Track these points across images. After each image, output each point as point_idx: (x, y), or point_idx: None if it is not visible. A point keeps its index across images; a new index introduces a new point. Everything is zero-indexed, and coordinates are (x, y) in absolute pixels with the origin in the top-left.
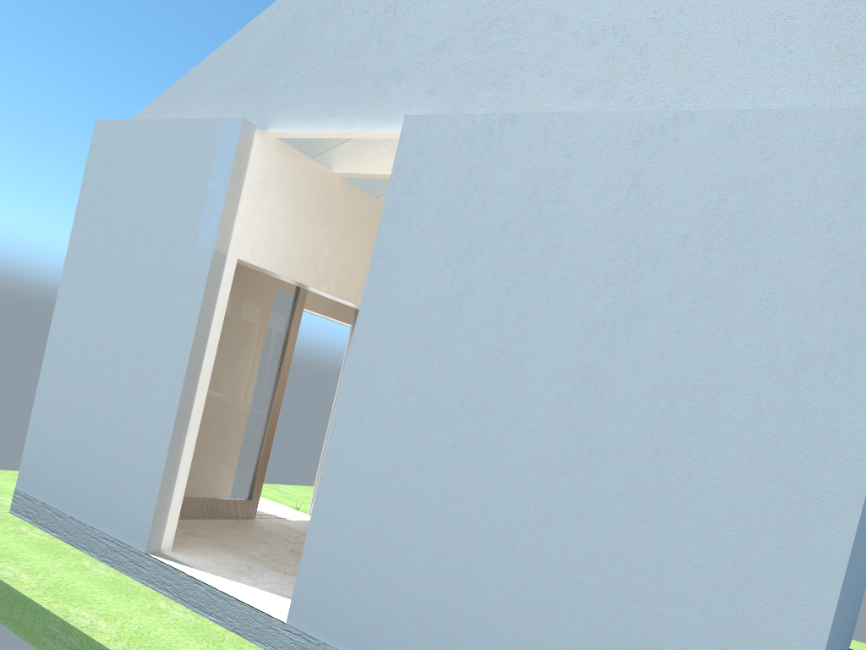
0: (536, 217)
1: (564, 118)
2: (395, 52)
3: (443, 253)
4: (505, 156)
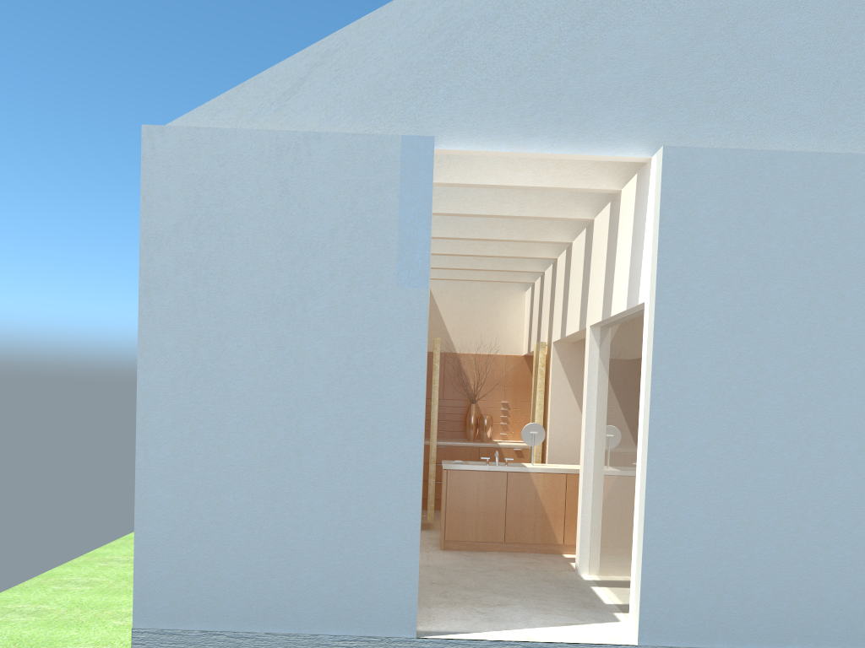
0: (822, 243)
1: (831, 158)
2: (596, 73)
3: (736, 278)
4: (781, 189)
